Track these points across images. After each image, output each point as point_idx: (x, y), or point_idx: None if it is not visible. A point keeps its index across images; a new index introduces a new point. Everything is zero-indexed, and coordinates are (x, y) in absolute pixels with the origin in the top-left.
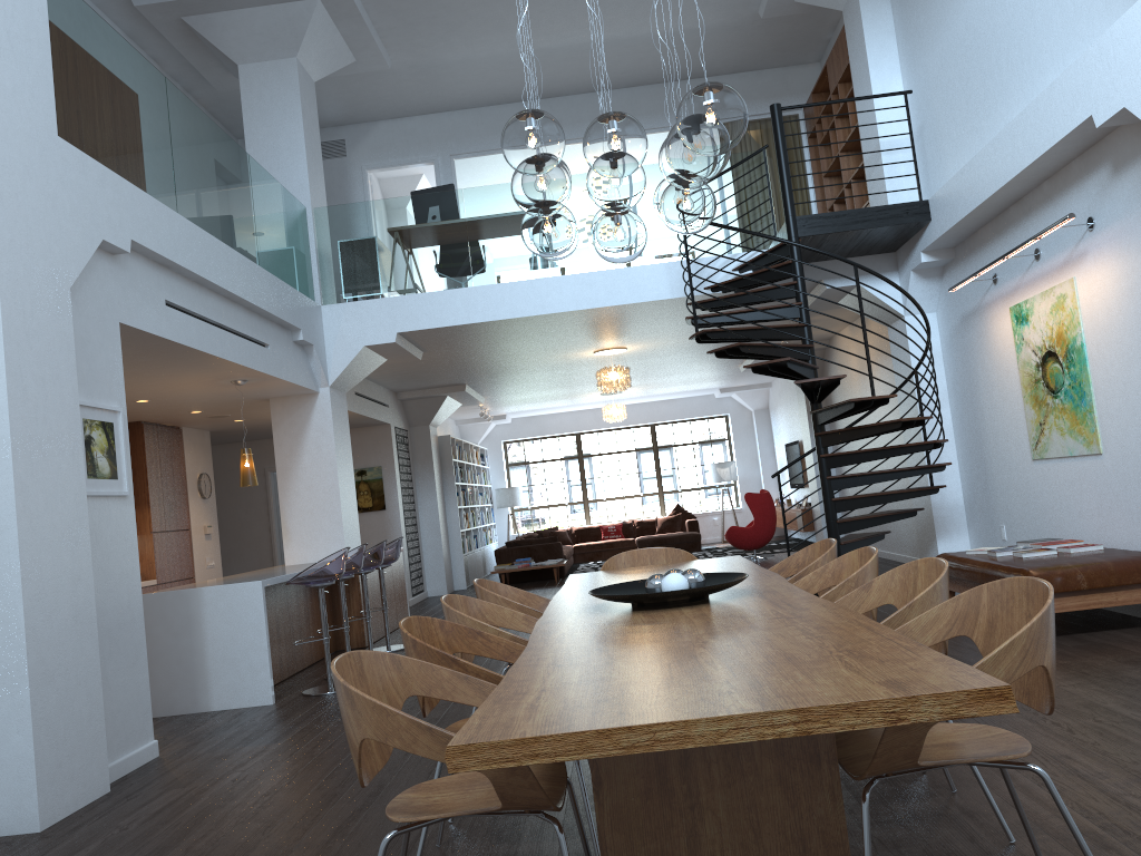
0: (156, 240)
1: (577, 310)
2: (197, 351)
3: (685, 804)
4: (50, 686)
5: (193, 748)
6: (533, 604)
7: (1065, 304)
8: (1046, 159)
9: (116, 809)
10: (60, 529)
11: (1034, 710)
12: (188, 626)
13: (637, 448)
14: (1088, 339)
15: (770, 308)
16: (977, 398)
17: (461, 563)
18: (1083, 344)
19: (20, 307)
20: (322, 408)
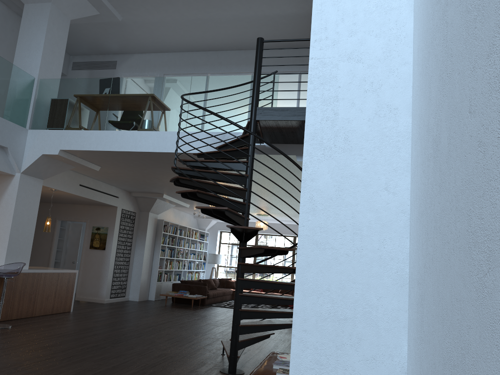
0: None
1: (153, 152)
2: None
3: None
4: None
5: None
6: None
7: None
8: None
9: None
10: None
11: None
12: None
13: (285, 247)
14: None
15: (228, 161)
16: None
17: (155, 286)
18: None
19: None
20: (14, 184)
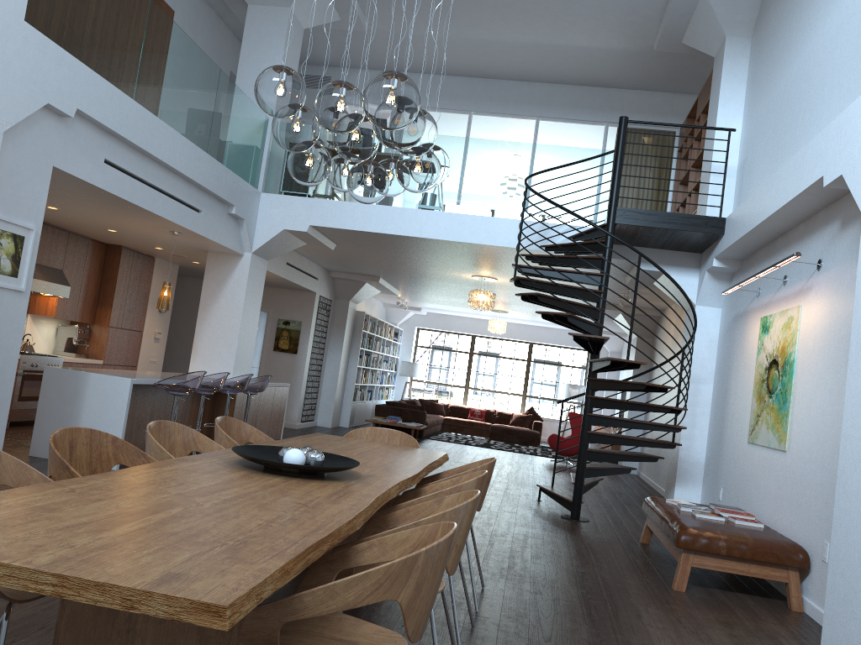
0: (103, 113)
1: (445, 240)
2: (128, 202)
3: (124, 627)
4: None
5: None
6: None
7: (791, 325)
8: (796, 205)
9: None
10: None
11: (604, 638)
12: (73, 398)
13: (515, 357)
14: (798, 357)
15: (578, 272)
16: (729, 383)
17: (349, 408)
18: (794, 360)
19: None
20: (243, 267)
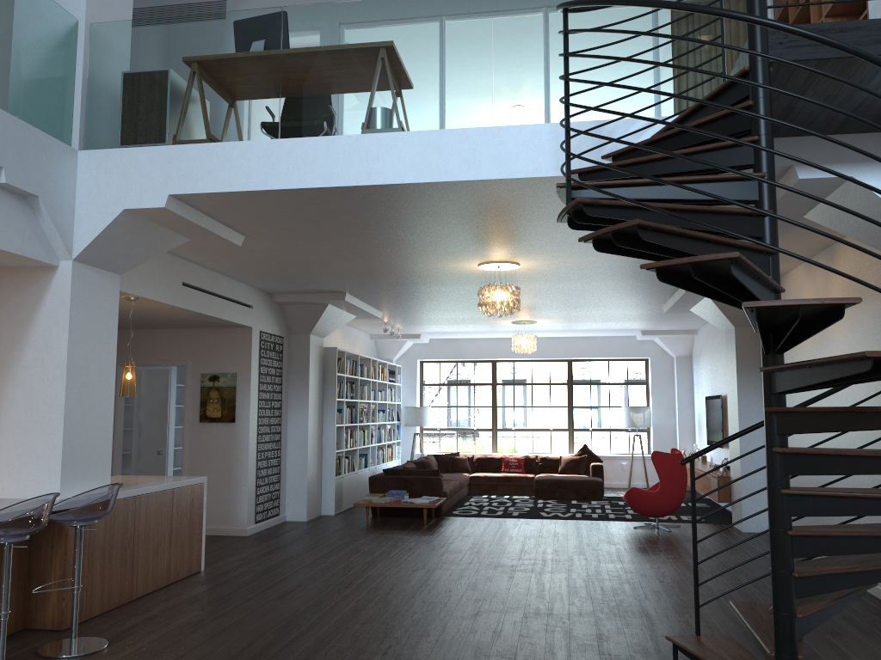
0: None
1: (417, 183)
2: None
3: None
4: None
5: None
6: None
7: None
8: None
9: None
10: None
11: None
12: None
13: (552, 382)
14: None
15: (706, 179)
16: None
17: (332, 486)
18: None
19: None
20: (59, 288)
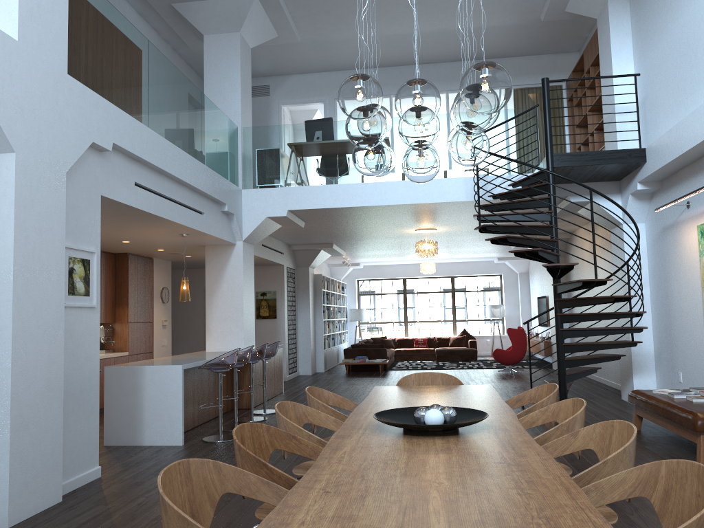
0: (130, 143)
1: (404, 204)
2: (154, 215)
3: None
4: (25, 431)
5: (123, 473)
6: (346, 406)
7: None
8: None
9: (60, 517)
10: (43, 329)
11: None
12: (134, 390)
13: (441, 291)
14: None
15: (530, 213)
16: (669, 284)
17: (322, 355)
18: None
19: (29, 183)
20: (237, 254)
